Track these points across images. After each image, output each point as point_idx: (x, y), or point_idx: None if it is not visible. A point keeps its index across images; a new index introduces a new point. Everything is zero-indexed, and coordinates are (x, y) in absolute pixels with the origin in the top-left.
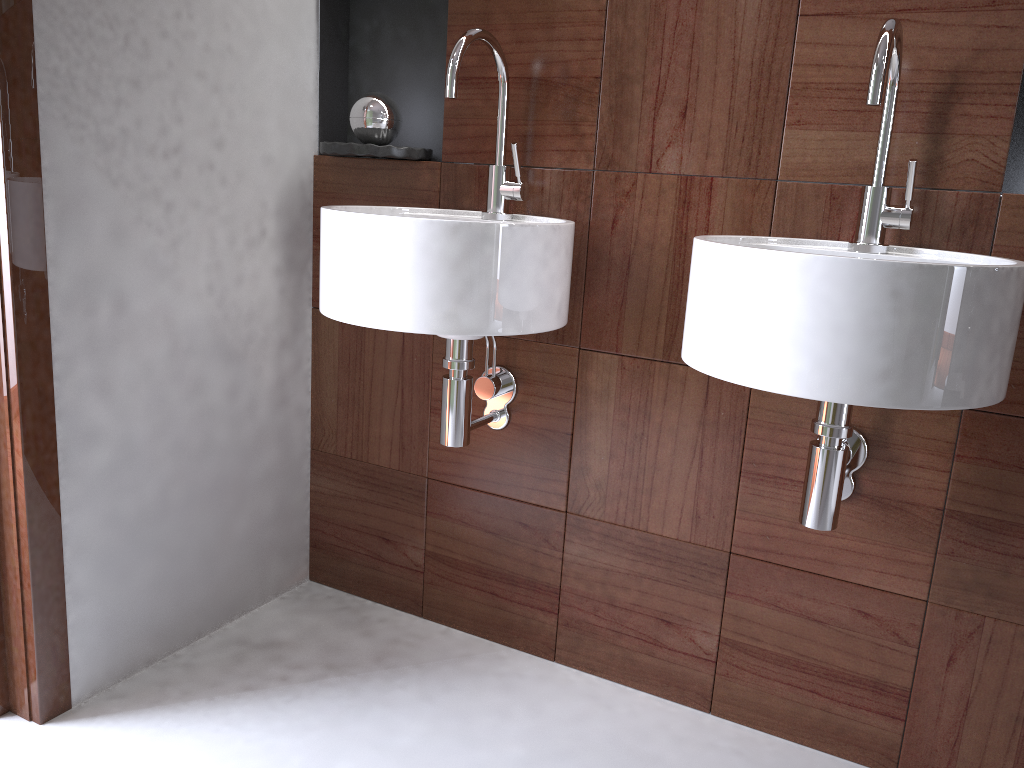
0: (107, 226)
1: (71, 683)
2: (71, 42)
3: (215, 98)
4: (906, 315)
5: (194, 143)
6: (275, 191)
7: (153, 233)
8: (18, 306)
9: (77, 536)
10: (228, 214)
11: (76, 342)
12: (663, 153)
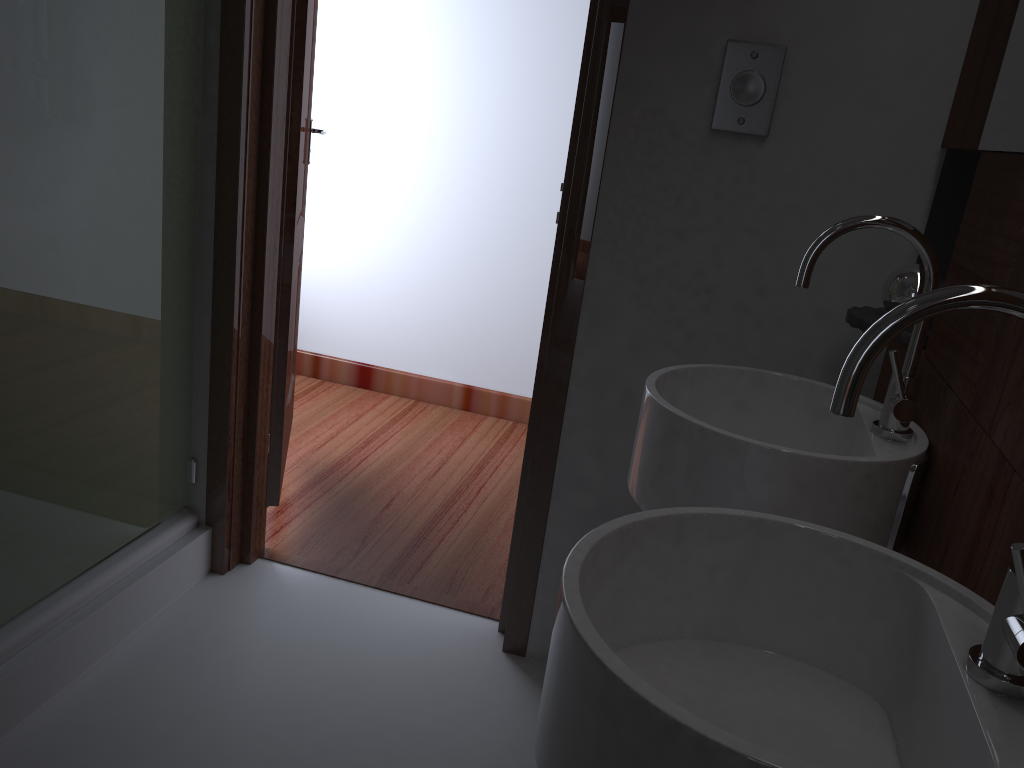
0: (628, 337)
1: (528, 640)
2: (627, 202)
3: (764, 251)
4: (558, 676)
5: (730, 287)
6: (825, 344)
7: (670, 352)
8: (546, 375)
9: (554, 545)
10: (756, 353)
11: (584, 413)
12: (1001, 415)
